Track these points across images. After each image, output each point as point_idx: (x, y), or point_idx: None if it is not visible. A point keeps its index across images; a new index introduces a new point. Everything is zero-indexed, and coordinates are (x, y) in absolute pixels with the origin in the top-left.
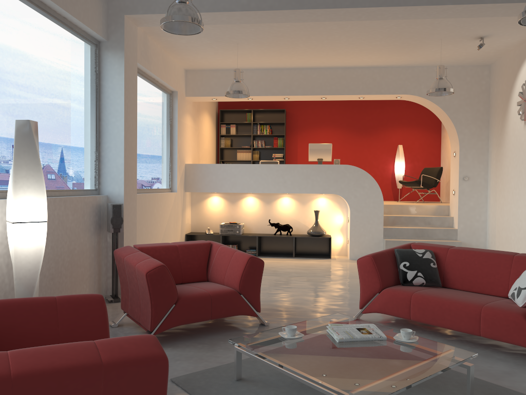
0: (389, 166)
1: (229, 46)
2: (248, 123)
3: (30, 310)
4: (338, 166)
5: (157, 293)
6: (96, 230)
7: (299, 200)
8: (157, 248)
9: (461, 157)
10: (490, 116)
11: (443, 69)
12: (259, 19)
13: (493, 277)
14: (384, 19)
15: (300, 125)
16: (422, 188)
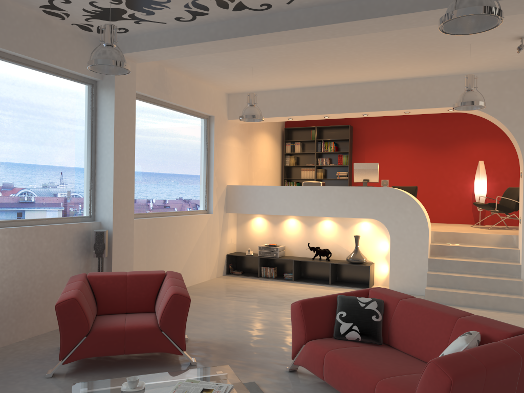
0: (469, 185)
1: (247, 70)
2: (312, 140)
3: None
4: (377, 189)
5: (65, 324)
6: (83, 254)
7: (341, 224)
8: (106, 277)
9: None
10: None
11: (471, 79)
12: (234, 46)
13: (432, 342)
14: (363, 33)
15: (367, 141)
16: (499, 212)
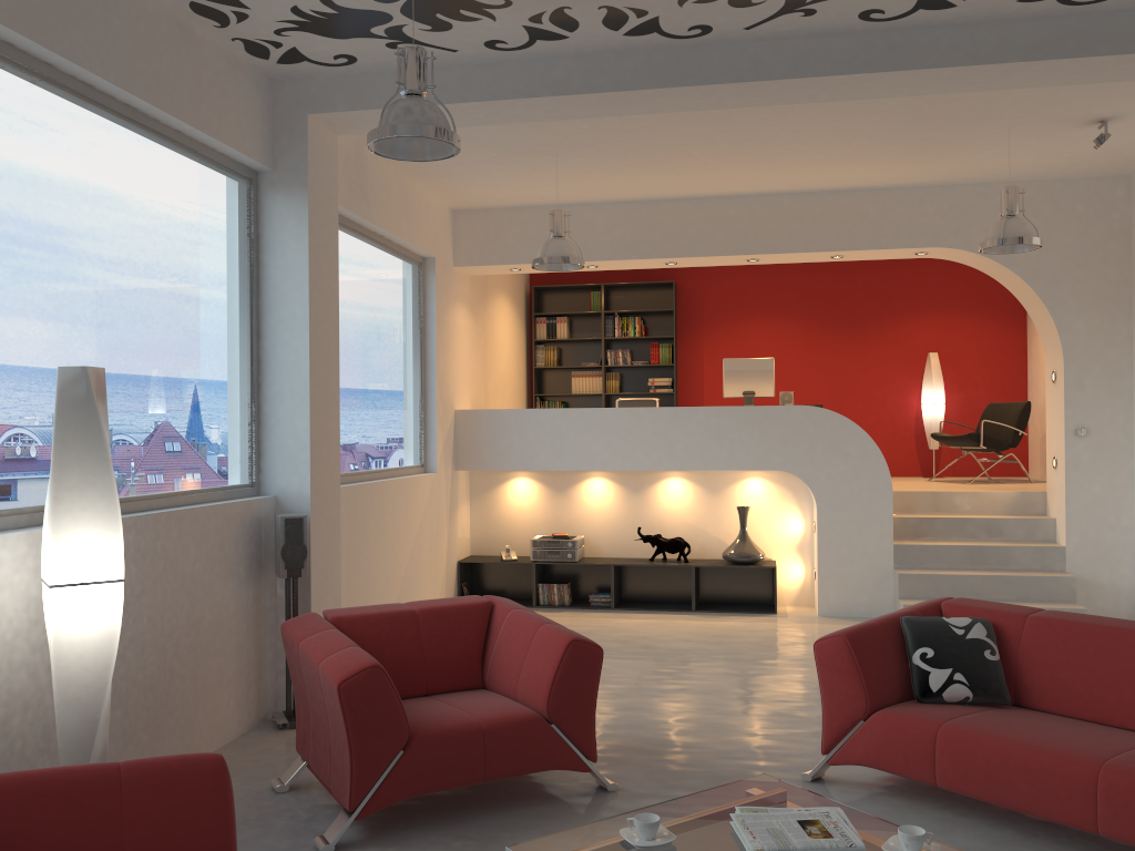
0: (910, 401)
1: (540, 161)
2: (594, 313)
3: (63, 797)
4: (789, 410)
5: (363, 727)
6: (251, 573)
7: (704, 485)
8: (374, 617)
9: (1069, 383)
10: (1133, 290)
11: (1014, 194)
12: (594, 109)
13: (1131, 687)
14: (871, 97)
15: (708, 315)
16: (985, 450)
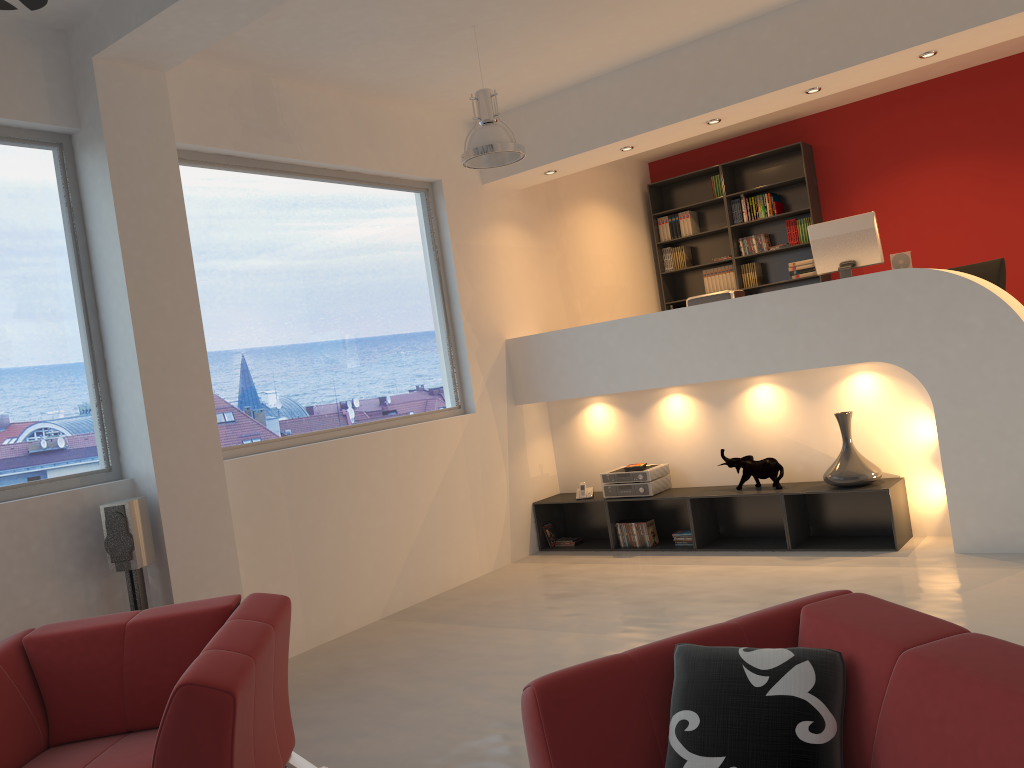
0: None
1: (468, 39)
2: (717, 200)
3: None
4: (876, 279)
5: None
6: (91, 568)
7: (798, 389)
8: (69, 636)
9: None
10: None
11: None
12: None
13: None
14: None
15: (855, 173)
16: None
